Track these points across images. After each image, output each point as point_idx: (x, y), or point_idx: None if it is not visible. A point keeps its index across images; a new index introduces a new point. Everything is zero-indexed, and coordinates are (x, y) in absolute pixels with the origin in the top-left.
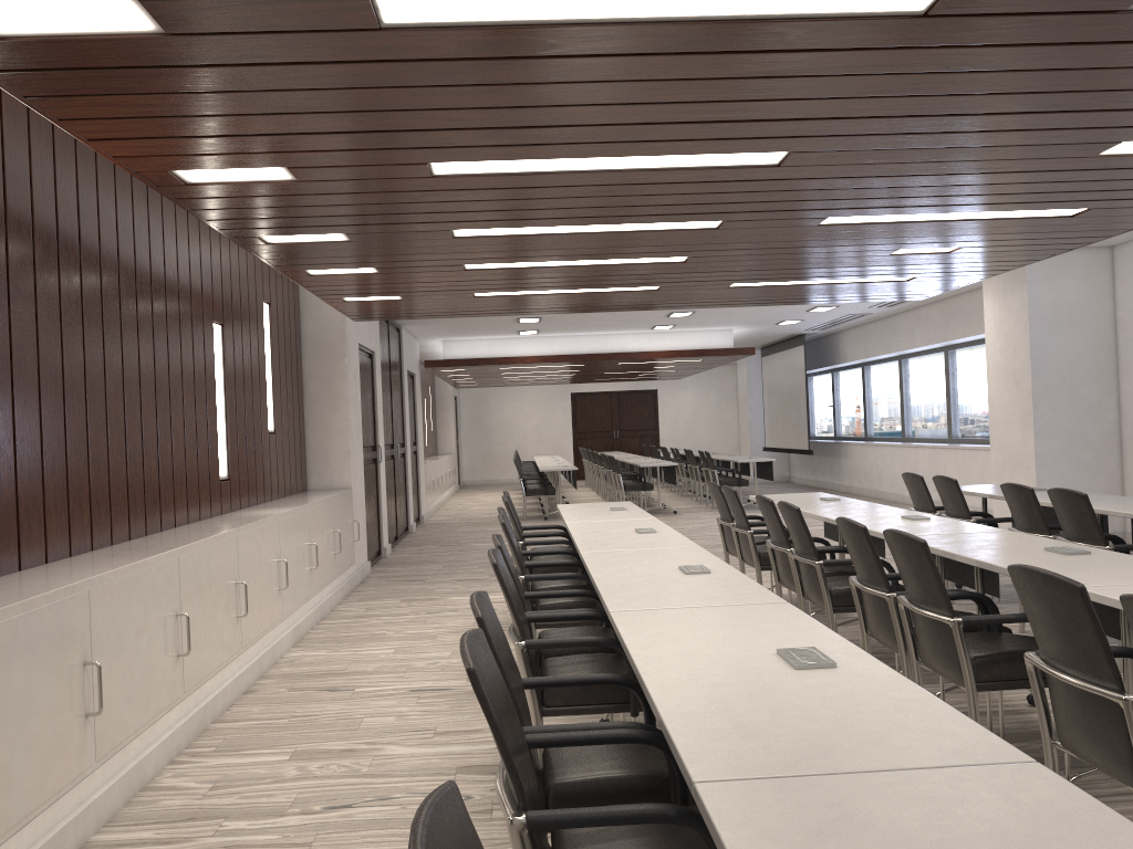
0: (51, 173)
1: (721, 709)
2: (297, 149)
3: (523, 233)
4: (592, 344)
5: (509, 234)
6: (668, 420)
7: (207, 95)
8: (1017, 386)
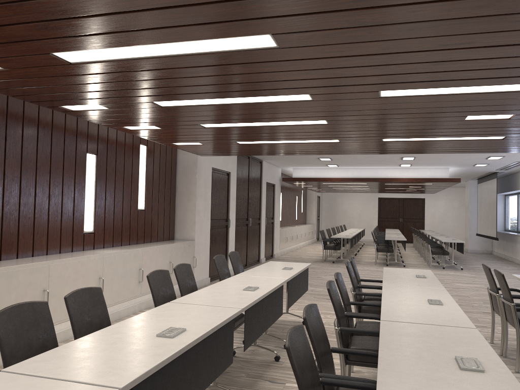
0: None
1: None
2: None
3: (198, 104)
4: (369, 173)
5: (191, 105)
6: (430, 214)
7: None
8: None
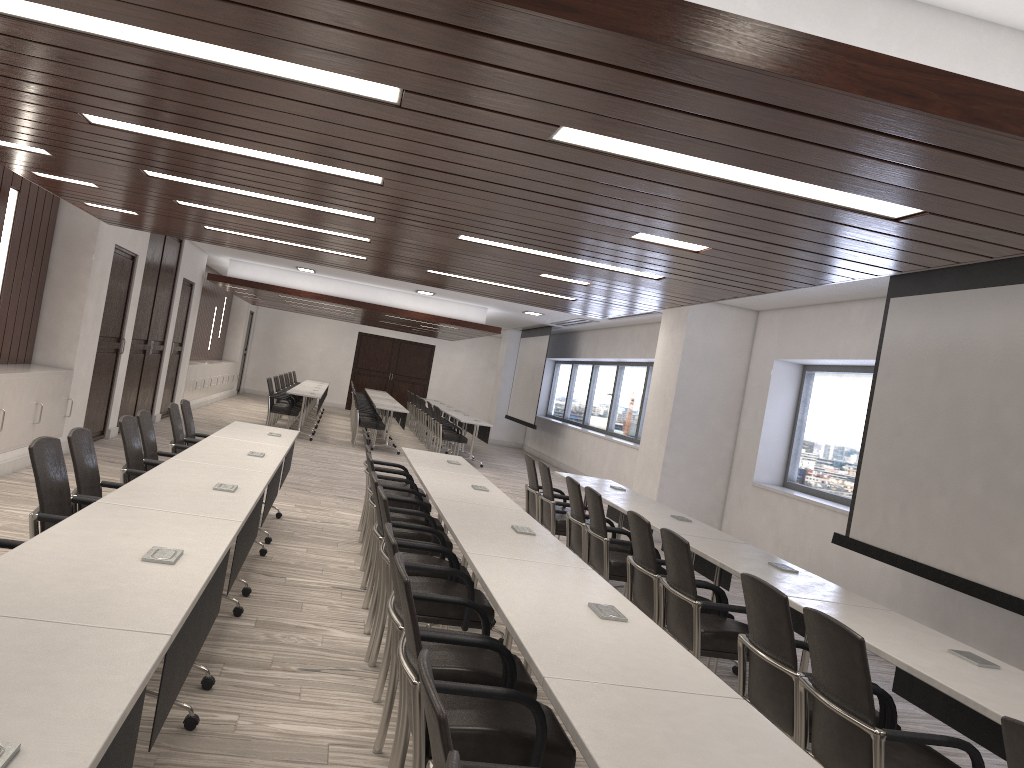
0: None
1: (32, 572)
2: None
3: (209, 187)
4: (364, 293)
5: (197, 185)
6: (439, 374)
7: None
8: (664, 406)
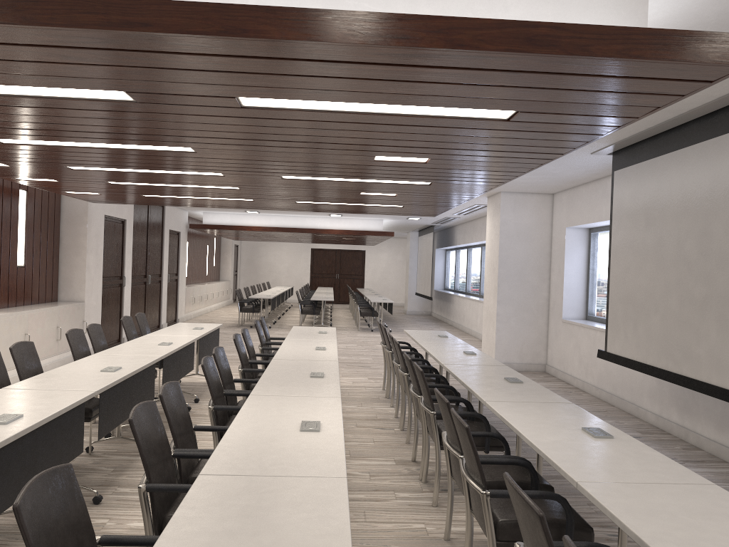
0: None
1: None
2: None
3: (112, 170)
4: (295, 222)
5: (104, 170)
6: (371, 270)
7: None
8: (493, 272)
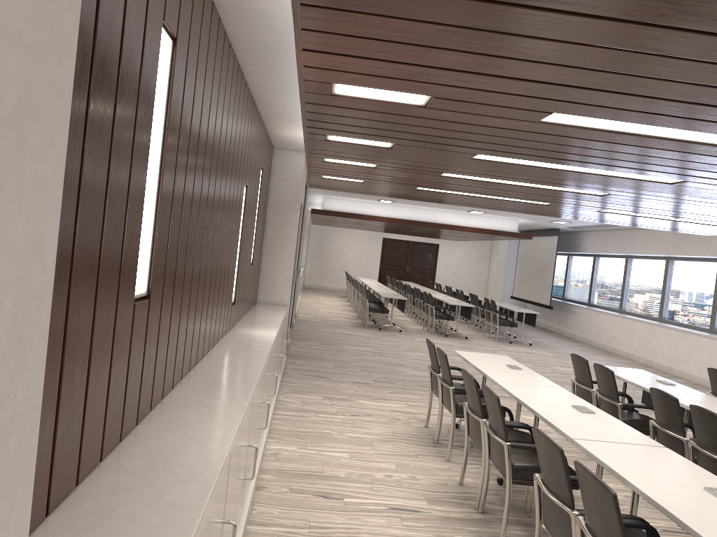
0: (205, 63)
1: None
2: (468, 86)
3: (525, 164)
4: (424, 215)
5: (513, 163)
6: (443, 265)
7: (472, 32)
8: None
